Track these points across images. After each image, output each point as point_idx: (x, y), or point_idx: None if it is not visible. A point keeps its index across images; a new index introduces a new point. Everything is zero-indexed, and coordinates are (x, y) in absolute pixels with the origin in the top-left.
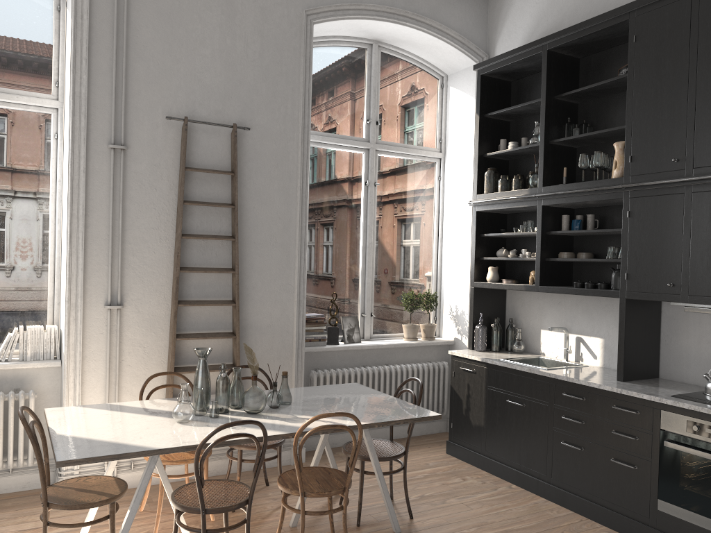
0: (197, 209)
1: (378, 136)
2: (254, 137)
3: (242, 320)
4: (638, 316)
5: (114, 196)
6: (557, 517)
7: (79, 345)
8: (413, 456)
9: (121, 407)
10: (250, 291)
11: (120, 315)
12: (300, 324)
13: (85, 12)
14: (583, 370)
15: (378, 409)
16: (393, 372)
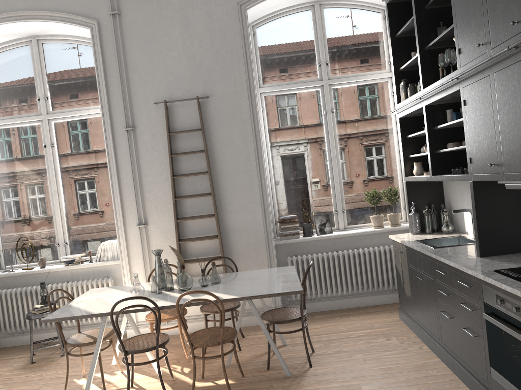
0: (183, 157)
1: (331, 73)
2: (215, 101)
3: (225, 226)
4: (493, 196)
5: (132, 158)
6: (431, 376)
7: (125, 250)
8: (369, 319)
9: (125, 287)
10: (227, 206)
11: (147, 230)
12: (267, 225)
13: (99, 53)
14: (468, 248)
15: (267, 286)
16: (355, 254)
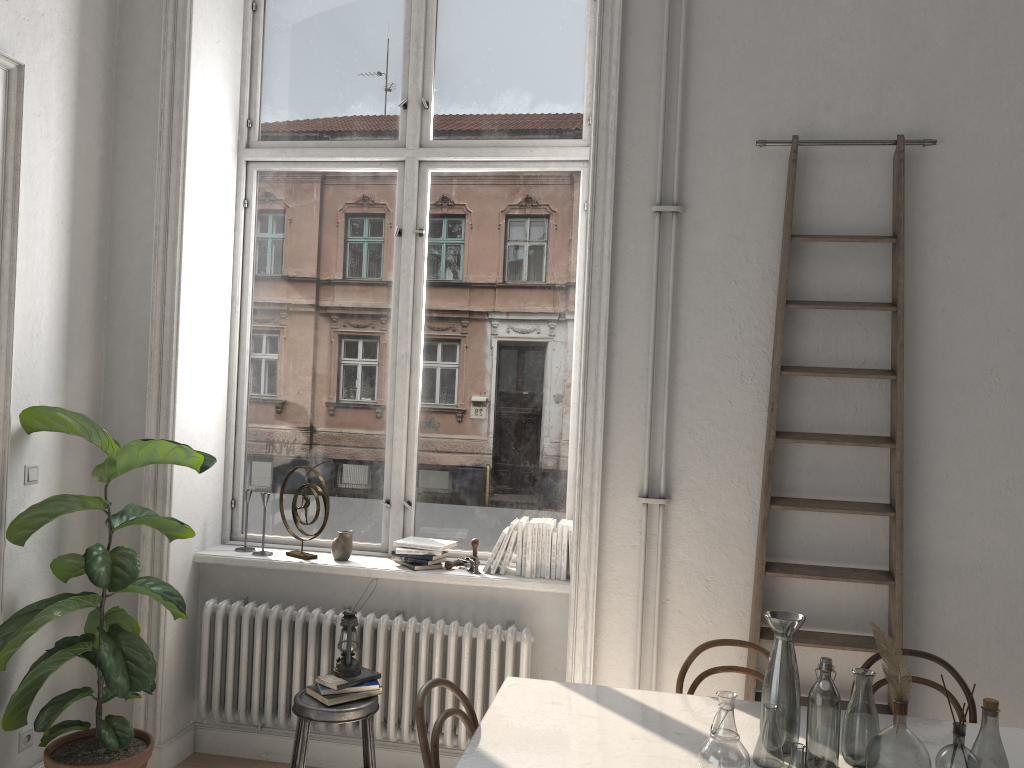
0: (817, 316)
1: None
2: (947, 158)
3: (912, 547)
4: None
5: (659, 298)
6: None
7: (593, 564)
8: None
9: (627, 704)
10: (931, 488)
11: (665, 516)
12: None
13: None
14: None
15: None
16: None
